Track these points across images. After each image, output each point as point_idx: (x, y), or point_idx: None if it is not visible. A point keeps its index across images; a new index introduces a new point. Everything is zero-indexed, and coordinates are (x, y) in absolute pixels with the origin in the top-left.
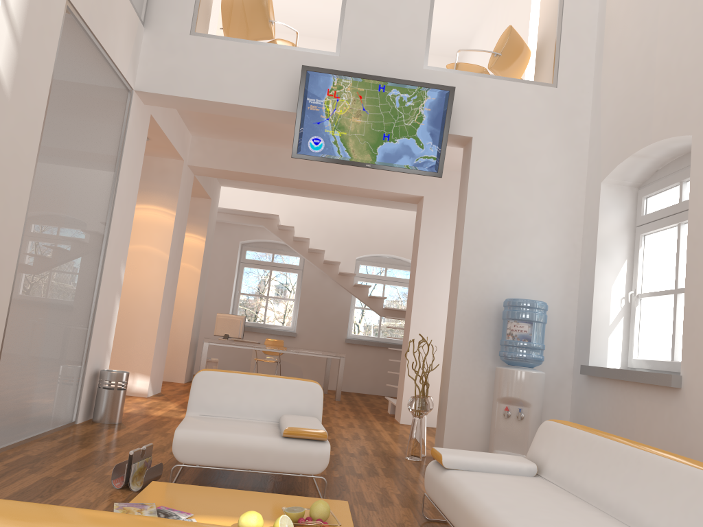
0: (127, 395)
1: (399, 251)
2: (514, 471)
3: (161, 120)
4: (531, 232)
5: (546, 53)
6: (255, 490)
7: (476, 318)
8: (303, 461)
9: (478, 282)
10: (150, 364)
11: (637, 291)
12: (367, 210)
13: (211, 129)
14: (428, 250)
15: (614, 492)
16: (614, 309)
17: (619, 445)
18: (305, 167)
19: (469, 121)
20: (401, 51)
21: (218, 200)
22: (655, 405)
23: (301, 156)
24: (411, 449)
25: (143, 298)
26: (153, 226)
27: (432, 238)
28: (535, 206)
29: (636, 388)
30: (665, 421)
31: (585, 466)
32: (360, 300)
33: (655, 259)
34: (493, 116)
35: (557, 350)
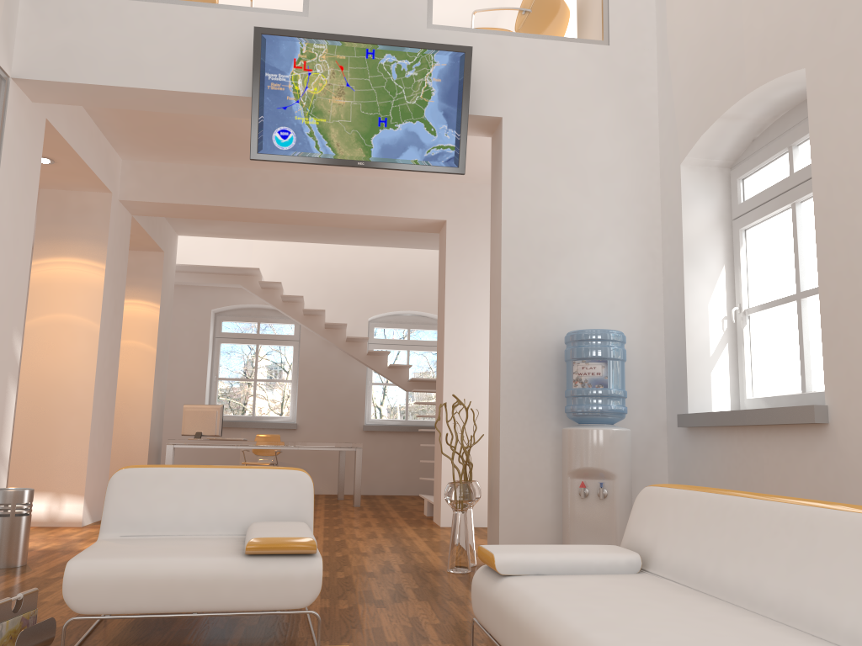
0: (52, 526)
1: (423, 305)
2: (607, 567)
3: (66, 130)
4: (592, 241)
5: (591, 1)
6: (210, 645)
7: (529, 364)
8: (280, 589)
9: (528, 314)
10: (83, 479)
11: (743, 306)
12: (378, 255)
13: (146, 147)
14: (459, 291)
15: (776, 581)
16: (715, 333)
17: (772, 505)
18: (284, 192)
19: (496, 96)
20: (394, 5)
21: (175, 254)
22: (791, 453)
23: (263, 157)
24: (455, 557)
25: (66, 388)
26: (74, 286)
27: (463, 274)
28: (596, 206)
29: (761, 434)
30: (810, 474)
31: (718, 546)
32: (378, 373)
33: (762, 262)
34: (527, 88)
35: (643, 398)
